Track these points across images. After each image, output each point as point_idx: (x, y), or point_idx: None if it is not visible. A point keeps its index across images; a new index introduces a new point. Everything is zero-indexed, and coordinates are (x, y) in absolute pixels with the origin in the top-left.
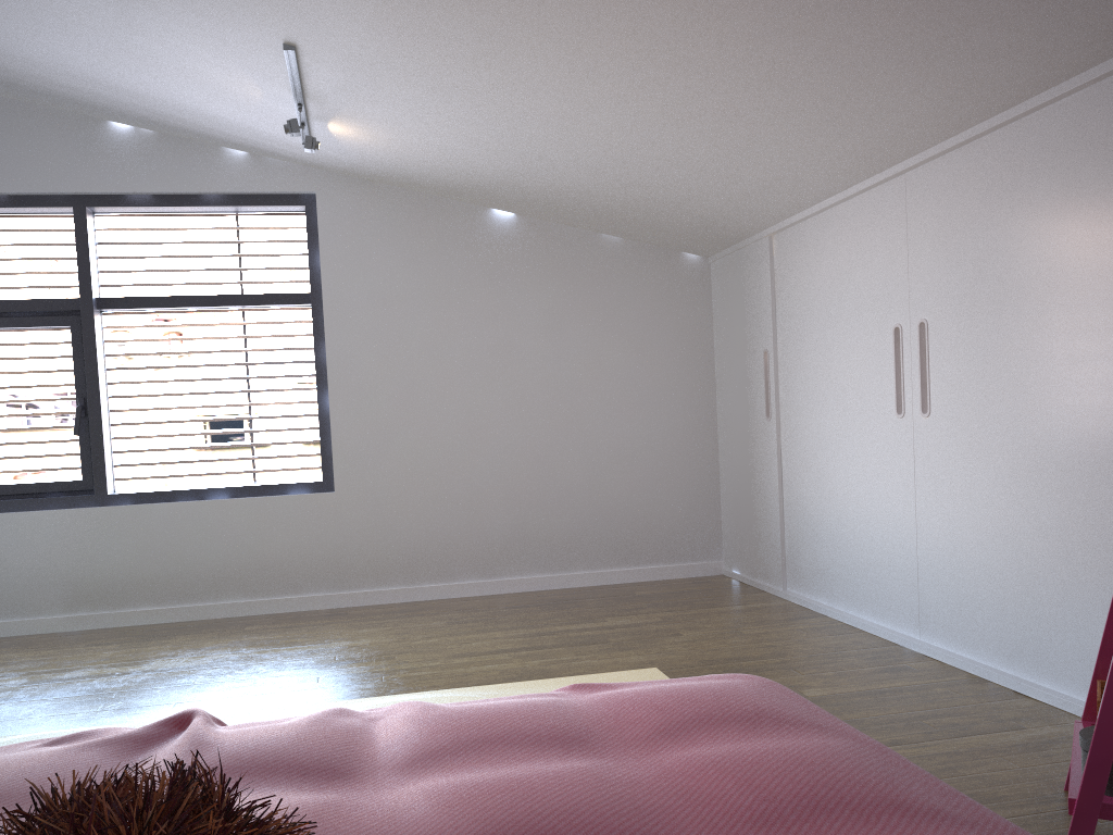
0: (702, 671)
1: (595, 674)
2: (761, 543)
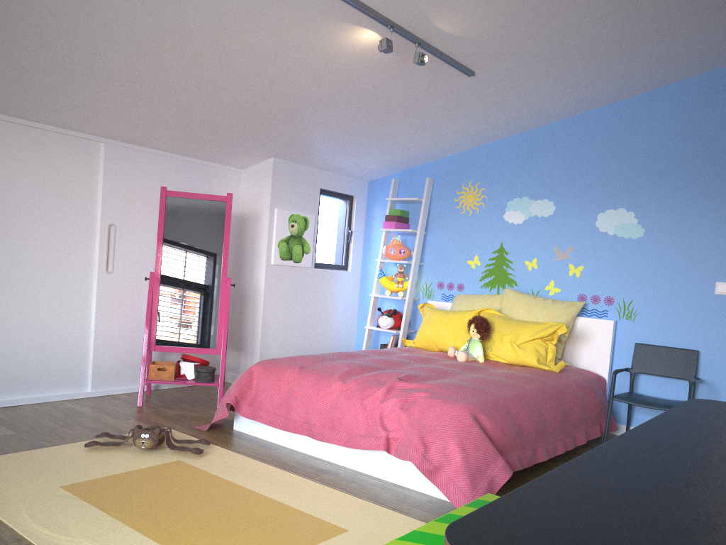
0: None
1: None
2: None
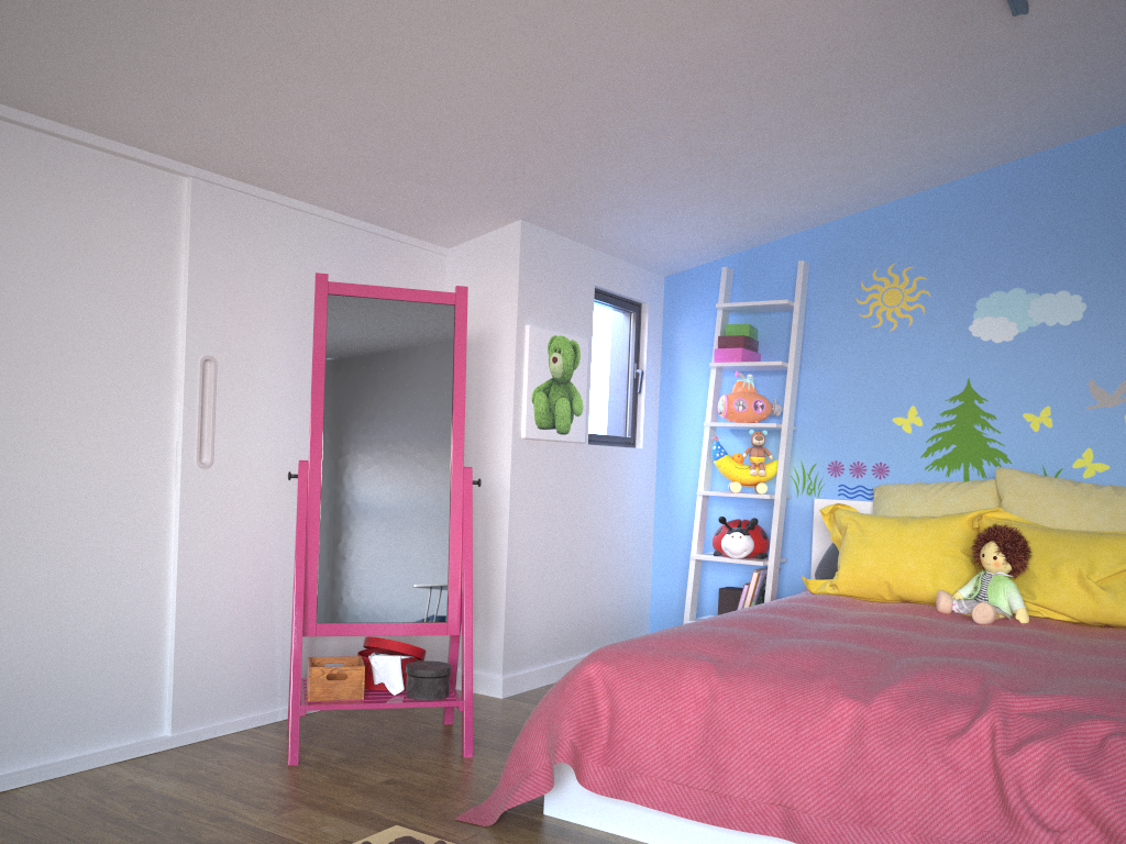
0: None
1: None
2: None
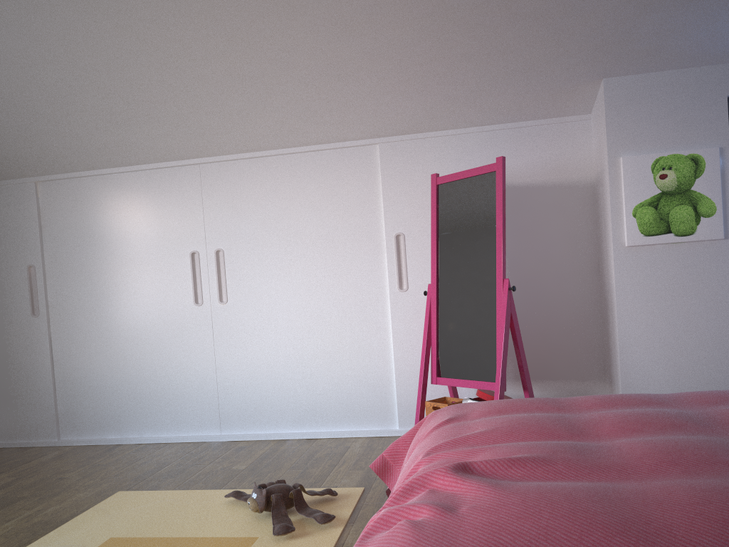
0: (152, 482)
1: (92, 508)
2: (24, 411)
